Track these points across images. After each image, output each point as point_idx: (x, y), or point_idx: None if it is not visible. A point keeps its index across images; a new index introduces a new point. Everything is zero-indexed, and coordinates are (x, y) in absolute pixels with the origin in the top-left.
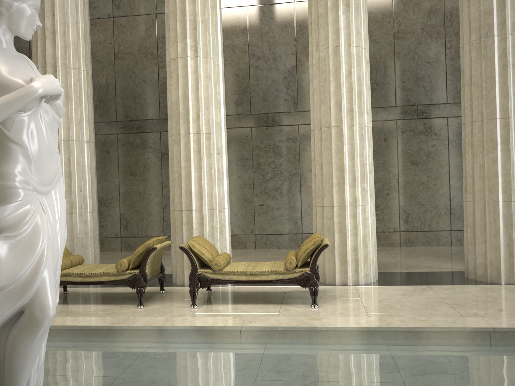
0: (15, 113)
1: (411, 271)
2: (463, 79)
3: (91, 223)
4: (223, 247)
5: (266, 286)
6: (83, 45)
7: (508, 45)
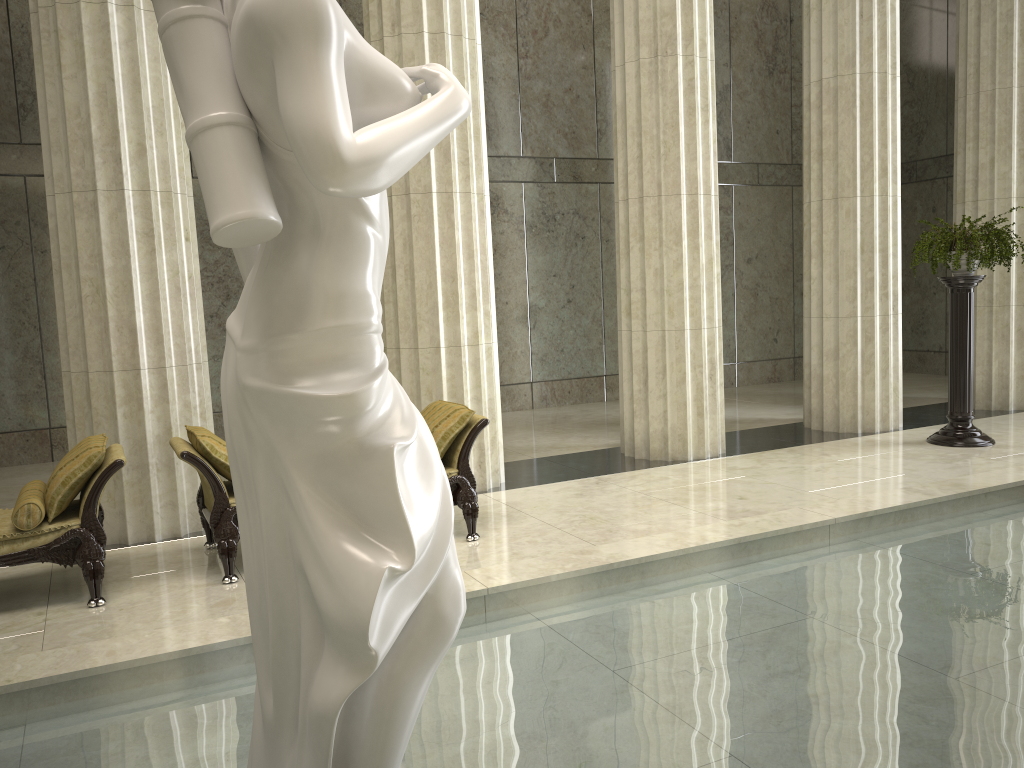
0: None
1: (534, 456)
2: (621, 122)
3: None
4: None
5: None
6: None
7: (695, 75)
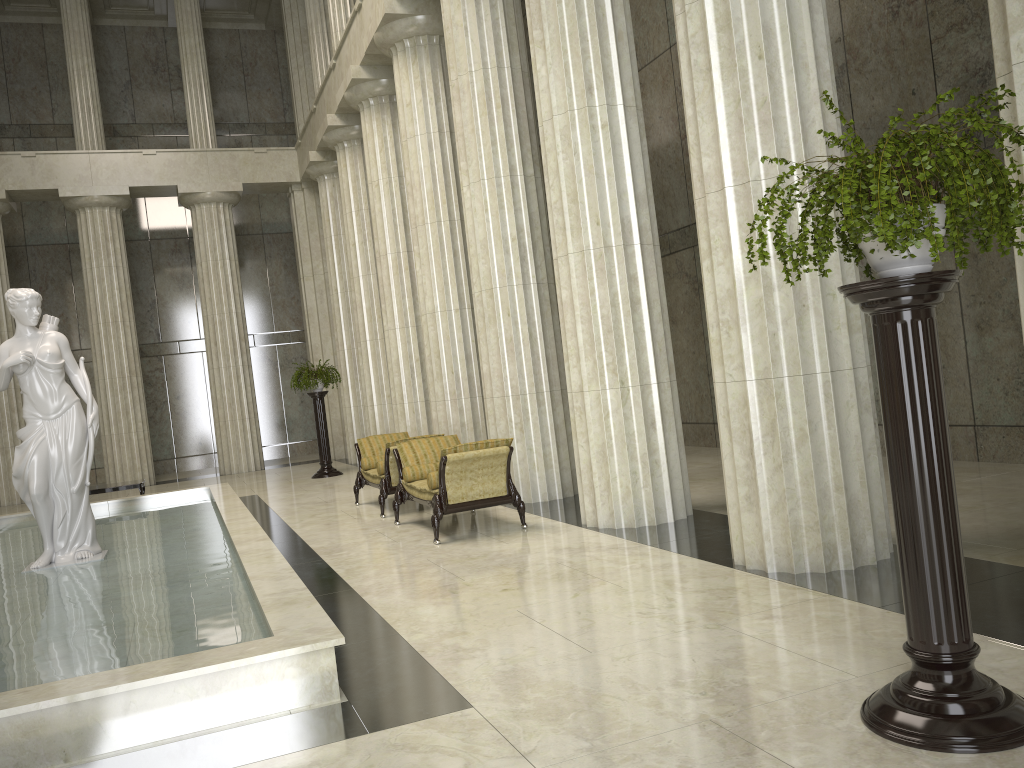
0: (19, 375)
1: None
2: None
3: (470, 412)
4: (525, 450)
5: (531, 513)
6: (443, 189)
7: (690, 31)
